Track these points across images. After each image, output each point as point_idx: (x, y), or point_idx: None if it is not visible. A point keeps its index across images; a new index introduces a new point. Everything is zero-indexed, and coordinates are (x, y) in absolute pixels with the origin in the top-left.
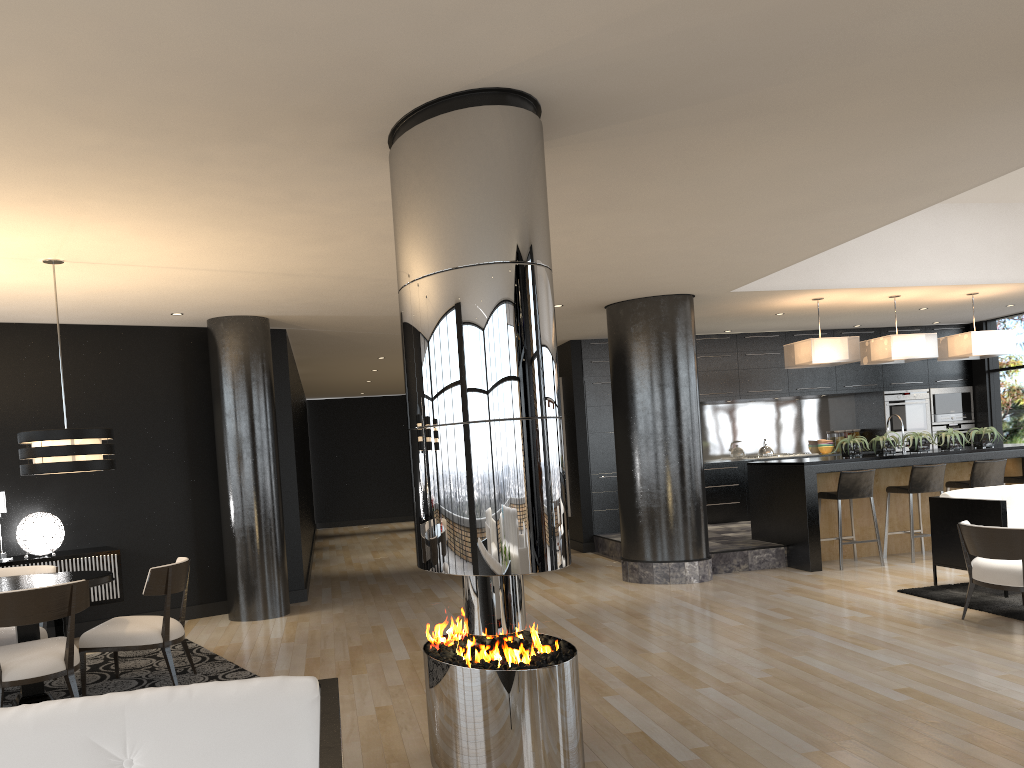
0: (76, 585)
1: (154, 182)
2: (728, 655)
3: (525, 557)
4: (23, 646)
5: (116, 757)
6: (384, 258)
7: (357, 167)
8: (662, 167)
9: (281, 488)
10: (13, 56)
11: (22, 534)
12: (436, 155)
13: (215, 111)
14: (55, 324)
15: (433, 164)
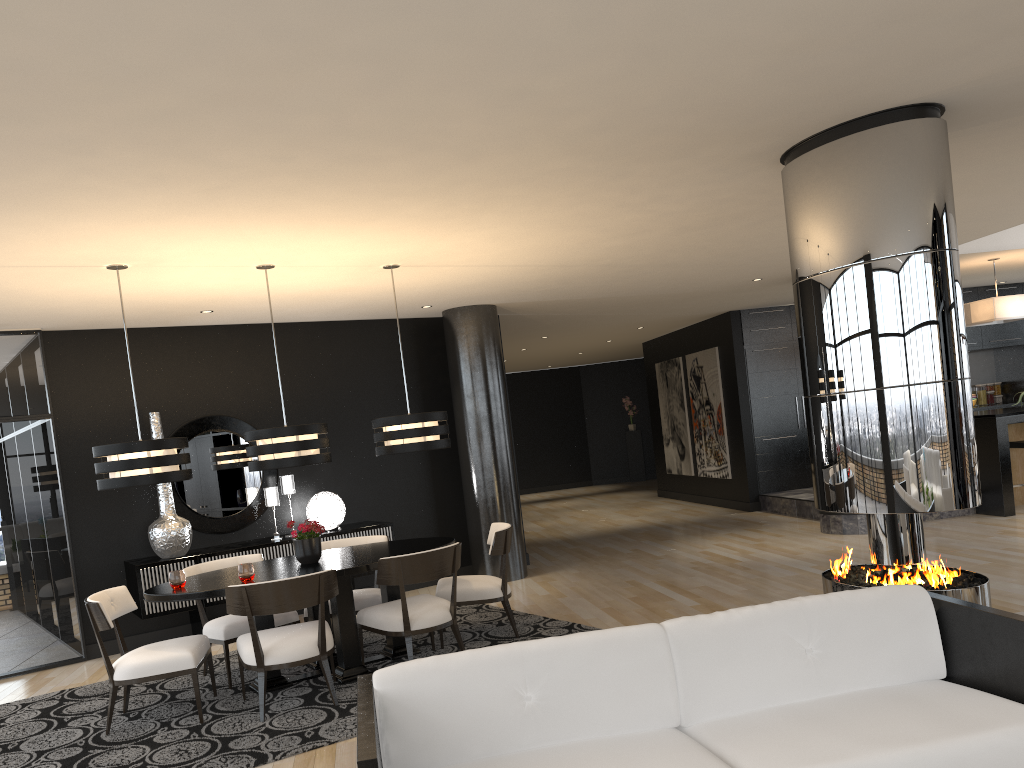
0: (457, 547)
1: (560, 195)
2: (1007, 587)
3: (958, 495)
4: (408, 601)
5: (802, 646)
6: (661, 246)
7: (736, 172)
8: (984, 155)
9: (514, 461)
10: (586, 108)
11: (314, 512)
12: (866, 162)
13: (681, 137)
14: (315, 322)
15: (863, 170)
